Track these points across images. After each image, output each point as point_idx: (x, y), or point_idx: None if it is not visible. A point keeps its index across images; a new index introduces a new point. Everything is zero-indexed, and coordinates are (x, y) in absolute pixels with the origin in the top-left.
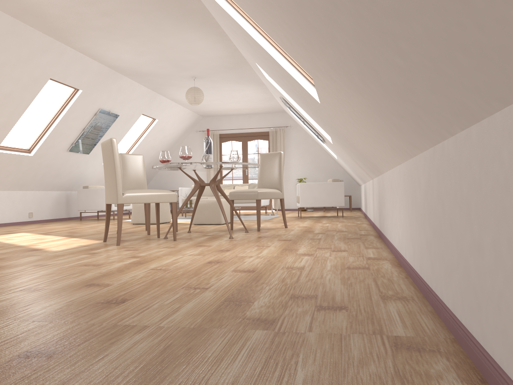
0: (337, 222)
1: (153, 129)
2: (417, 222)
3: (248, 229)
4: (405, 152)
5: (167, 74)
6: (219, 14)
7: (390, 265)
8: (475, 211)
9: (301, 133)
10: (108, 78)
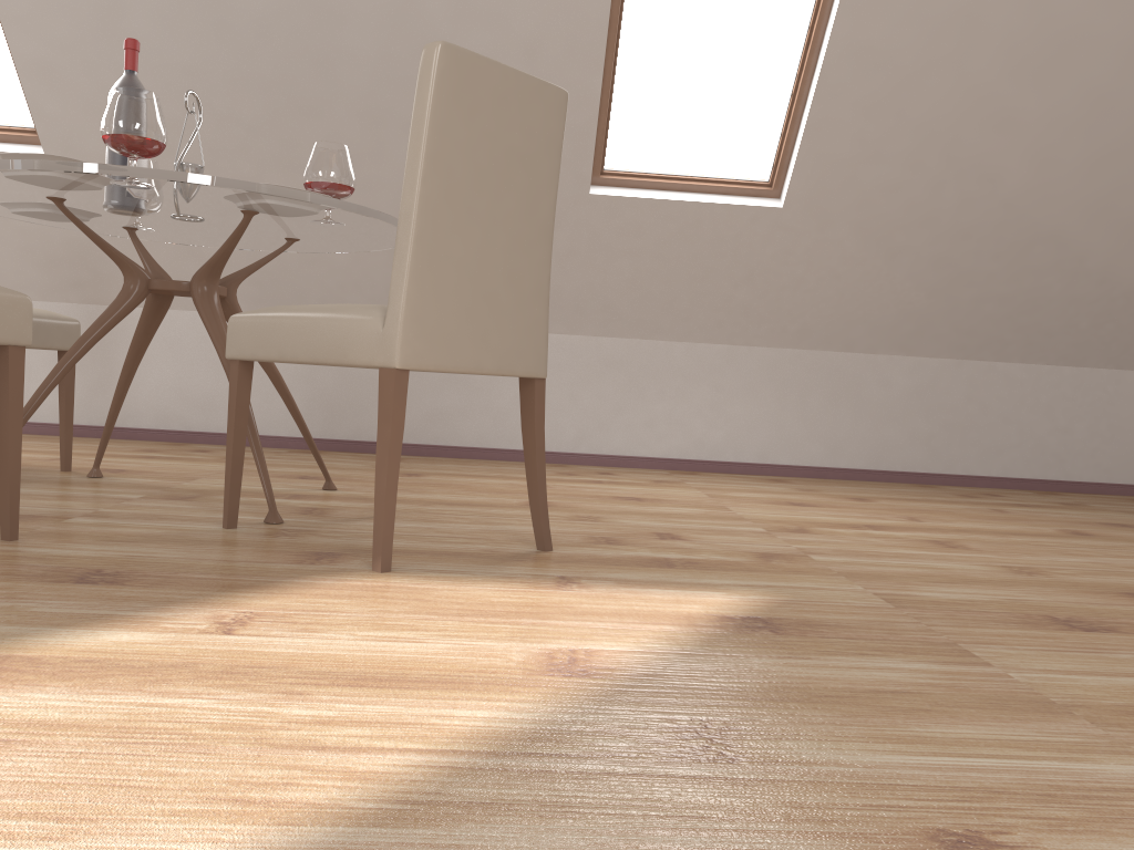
0: None
1: None
2: (860, 418)
3: None
4: (839, 344)
5: None
6: None
7: (741, 475)
8: (1061, 411)
9: None
10: None
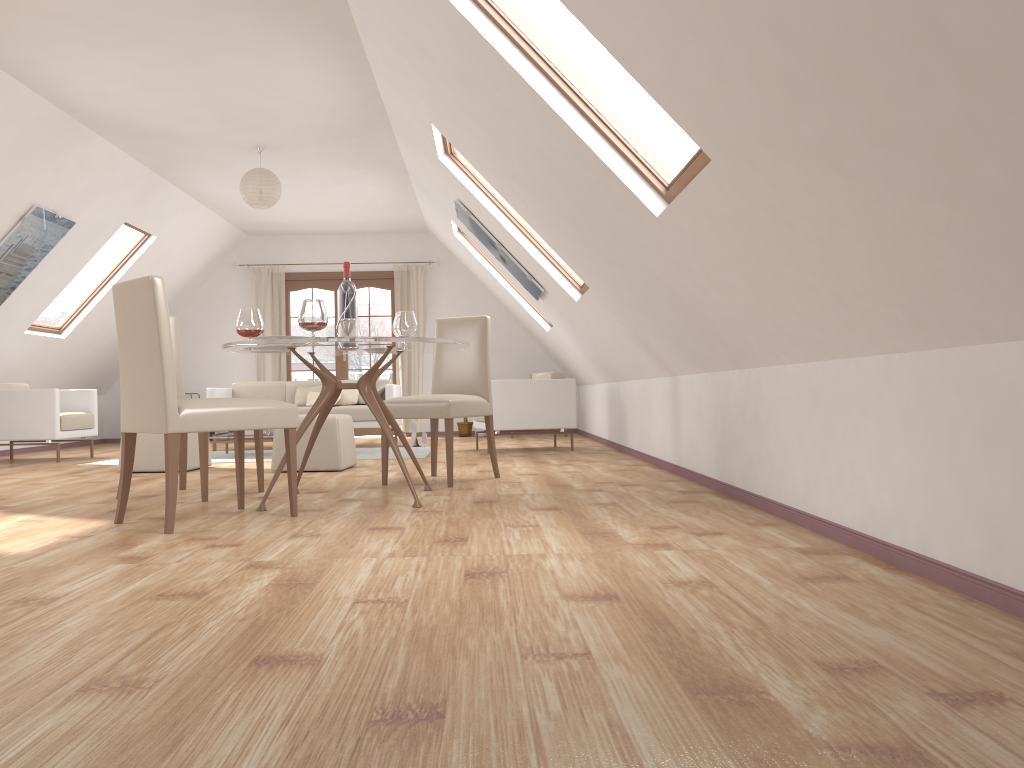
0: (583, 463)
1: (144, 257)
2: (1023, 482)
3: (418, 482)
4: (972, 330)
5: (201, 136)
6: (392, 10)
7: (876, 567)
8: None
9: (460, 277)
10: (60, 136)
